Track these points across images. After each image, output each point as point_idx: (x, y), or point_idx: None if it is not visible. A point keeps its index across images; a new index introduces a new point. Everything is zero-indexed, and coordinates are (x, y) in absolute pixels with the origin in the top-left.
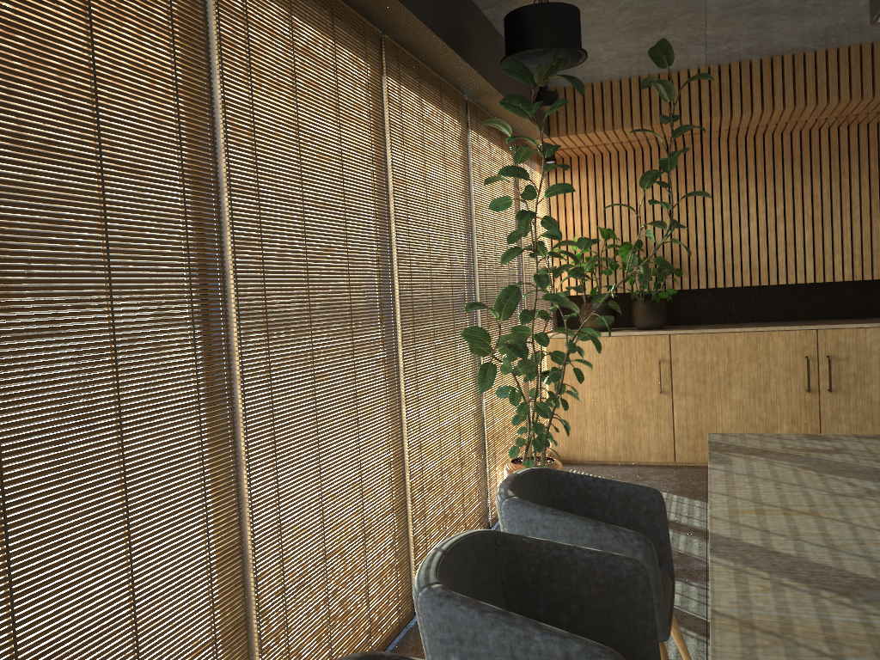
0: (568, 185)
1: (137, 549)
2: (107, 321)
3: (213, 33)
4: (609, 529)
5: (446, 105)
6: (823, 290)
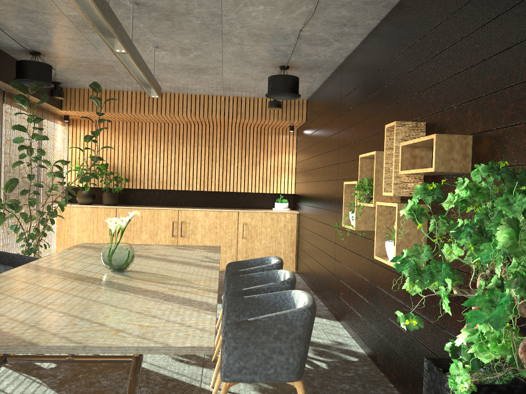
0: (46, 136)
1: None
2: None
3: None
4: (3, 266)
5: None
6: (190, 193)
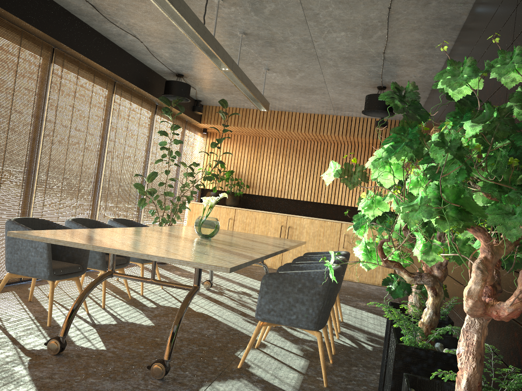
0: (181, 141)
1: (0, 199)
2: (5, 145)
3: (50, 80)
4: None
5: (144, 105)
6: (301, 203)
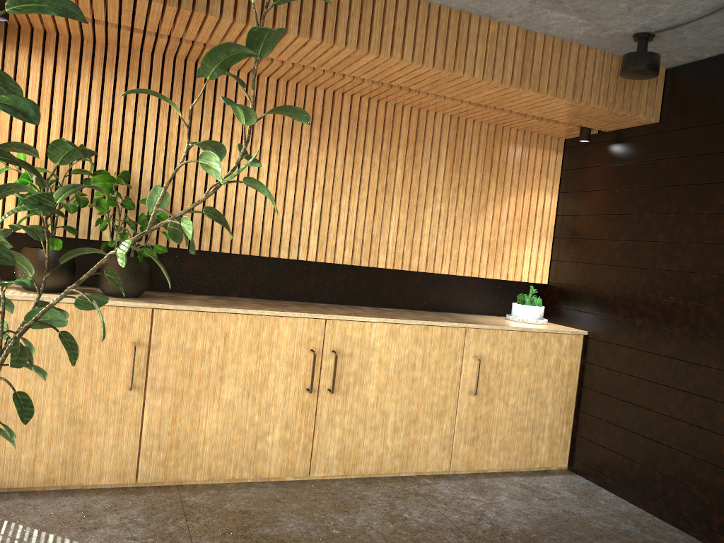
0: (72, 4)
1: None
2: None
3: None
4: None
5: None
6: (319, 270)
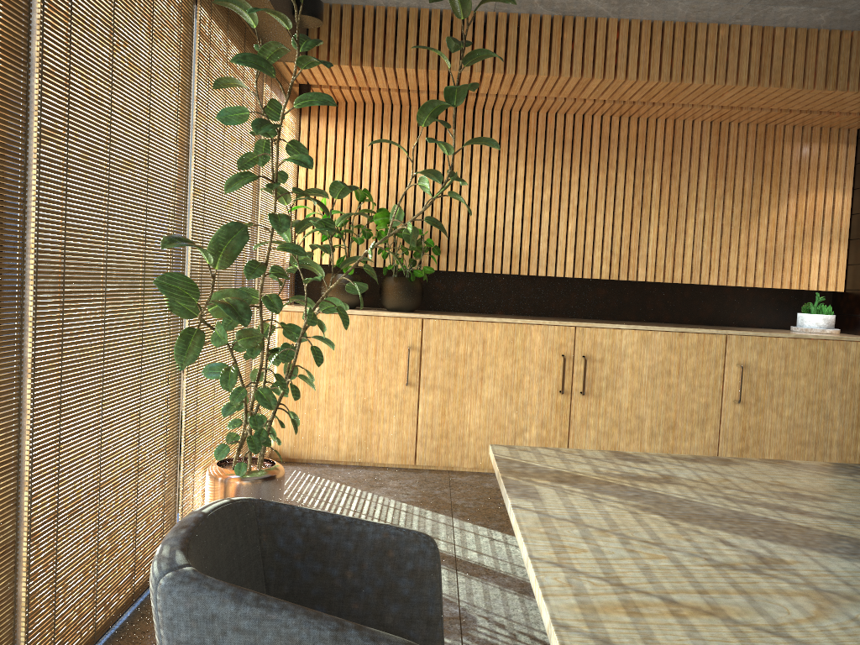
0: (328, 96)
1: None
2: None
3: None
4: (363, 638)
5: None
6: (579, 286)
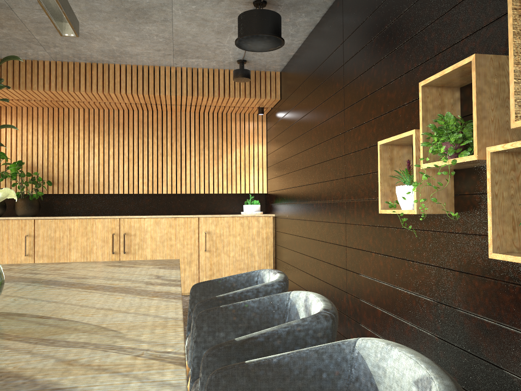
0: None
1: None
2: None
3: None
4: None
5: None
6: (135, 198)
